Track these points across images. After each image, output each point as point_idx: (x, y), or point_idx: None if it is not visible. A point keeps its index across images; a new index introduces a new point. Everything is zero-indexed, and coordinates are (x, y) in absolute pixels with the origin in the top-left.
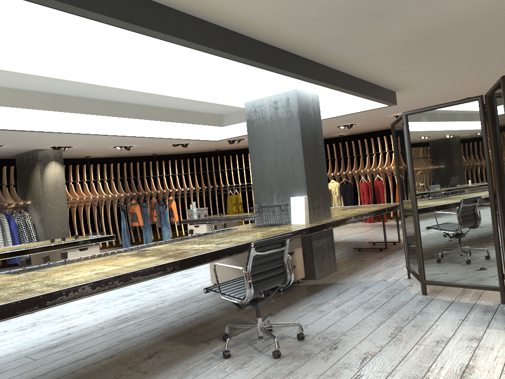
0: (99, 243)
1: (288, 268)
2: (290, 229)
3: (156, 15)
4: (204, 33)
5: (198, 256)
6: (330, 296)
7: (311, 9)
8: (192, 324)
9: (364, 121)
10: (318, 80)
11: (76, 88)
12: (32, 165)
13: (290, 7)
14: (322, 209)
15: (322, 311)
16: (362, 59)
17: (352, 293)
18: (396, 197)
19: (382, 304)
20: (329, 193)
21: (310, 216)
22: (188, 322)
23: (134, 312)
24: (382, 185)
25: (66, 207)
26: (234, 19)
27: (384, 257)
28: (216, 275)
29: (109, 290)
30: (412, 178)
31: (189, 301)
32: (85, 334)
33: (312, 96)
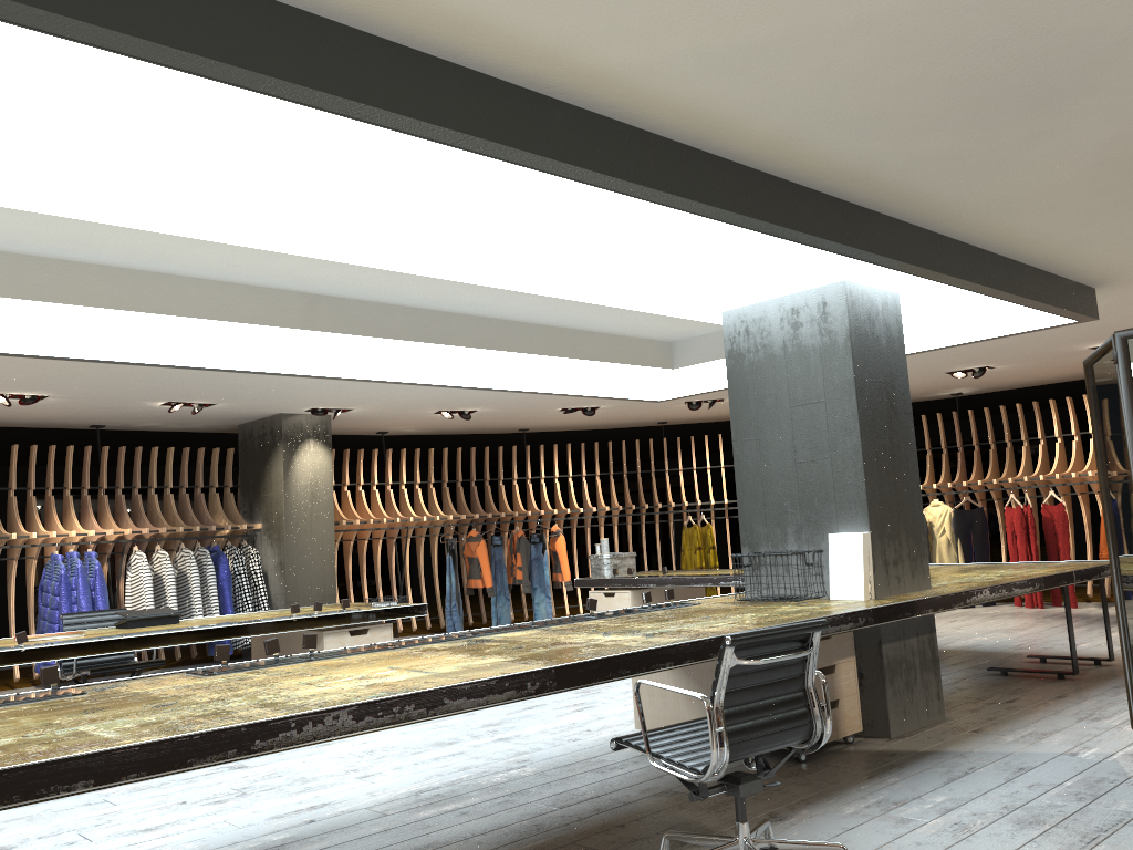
0: (397, 621)
1: (816, 703)
2: (825, 609)
3: (523, 116)
4: (629, 154)
5: (599, 660)
6: (927, 785)
7: (879, 92)
8: (583, 825)
9: (1014, 361)
10: (898, 258)
11: (358, 282)
12: (270, 446)
13: (829, 88)
14: (907, 566)
15: (904, 821)
16: (1007, 209)
17: (986, 780)
18: (1101, 547)
19: (1066, 817)
20: (928, 530)
21: (878, 583)
22: (576, 819)
23: (456, 783)
24: (1063, 516)
25: (332, 538)
26: (699, 122)
27: (1071, 695)
28: (640, 708)
29: (393, 726)
30: None
31: (582, 769)
32: (344, 826)
33: (883, 297)
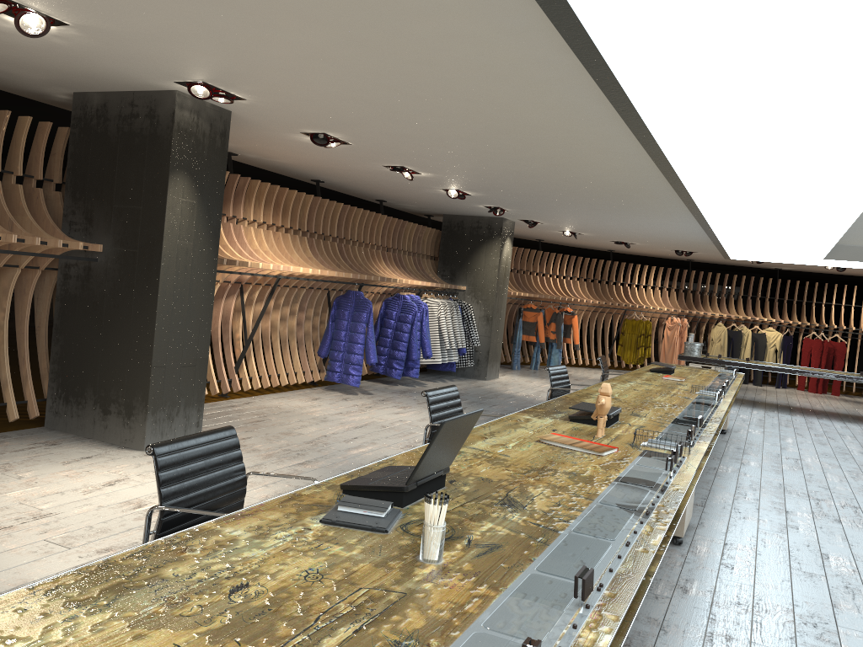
0: None
1: None
2: None
3: None
4: None
5: None
6: None
7: None
8: None
9: None
10: None
11: None
12: (485, 237)
13: None
14: None
15: None
16: None
17: None
18: None
19: None
20: (766, 344)
21: None
22: None
23: None
24: (844, 349)
25: (505, 303)
26: None
27: None
28: None
29: None
30: None
31: None
32: None
33: None
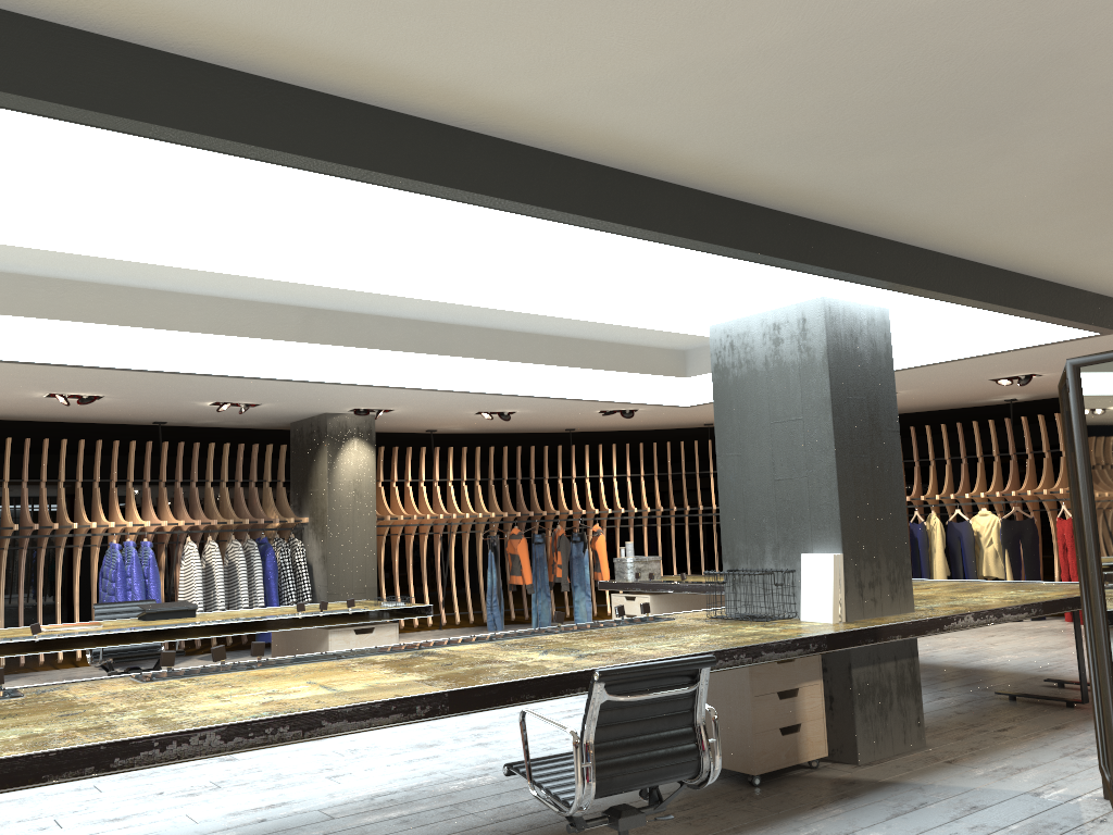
0: (441, 614)
1: (704, 740)
2: (782, 633)
3: (432, 149)
4: (552, 182)
5: (500, 685)
6: (868, 819)
7: (800, 117)
8: None
9: (1061, 369)
10: (872, 275)
11: (349, 297)
12: (316, 444)
13: (745, 114)
14: (886, 588)
15: None
16: (988, 224)
17: (930, 818)
18: None
19: None
20: (974, 540)
21: (850, 605)
22: (505, 834)
23: (414, 788)
24: None
25: (373, 533)
26: (624, 149)
27: (1071, 726)
28: (524, 736)
29: (265, 746)
30: (1090, 531)
31: None
32: (289, 827)
33: (869, 313)
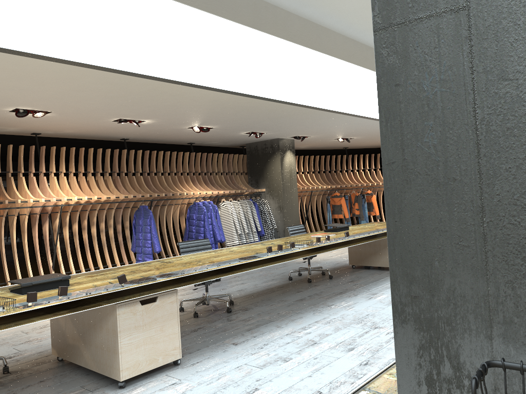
0: None
1: None
2: None
3: None
4: None
5: None
6: None
7: None
8: None
9: None
10: None
11: None
12: (270, 153)
13: None
14: None
15: None
16: None
17: None
18: None
19: None
20: None
21: None
22: None
23: None
24: None
25: (297, 195)
26: None
27: None
28: None
29: None
30: None
31: None
32: None
33: None
